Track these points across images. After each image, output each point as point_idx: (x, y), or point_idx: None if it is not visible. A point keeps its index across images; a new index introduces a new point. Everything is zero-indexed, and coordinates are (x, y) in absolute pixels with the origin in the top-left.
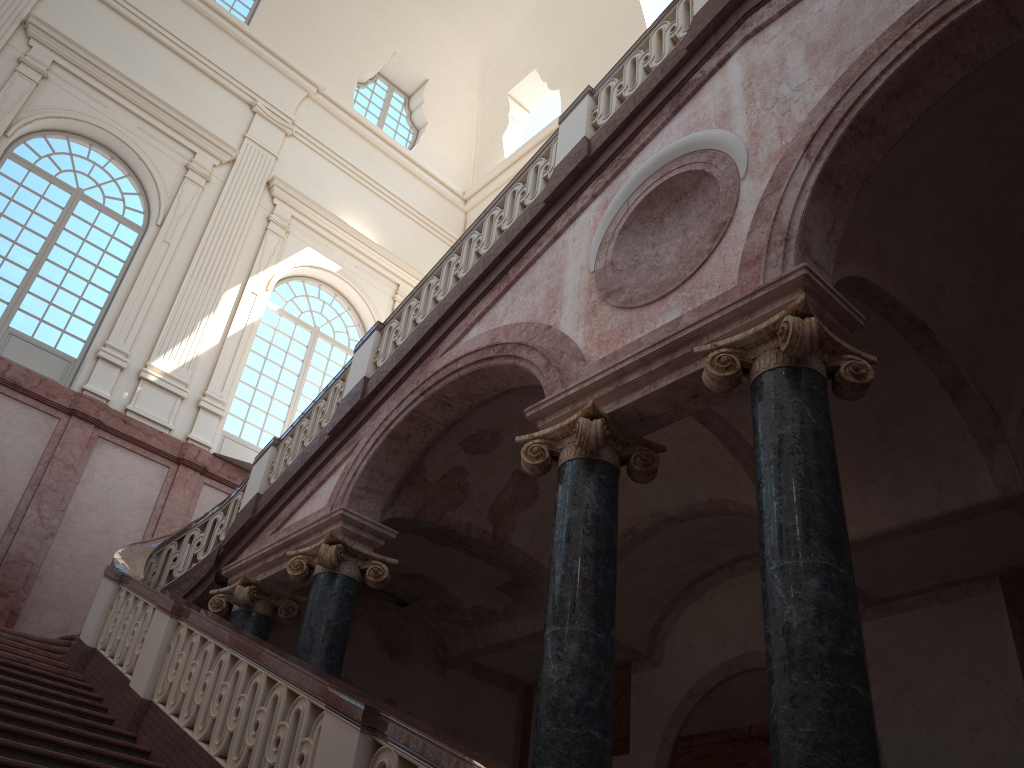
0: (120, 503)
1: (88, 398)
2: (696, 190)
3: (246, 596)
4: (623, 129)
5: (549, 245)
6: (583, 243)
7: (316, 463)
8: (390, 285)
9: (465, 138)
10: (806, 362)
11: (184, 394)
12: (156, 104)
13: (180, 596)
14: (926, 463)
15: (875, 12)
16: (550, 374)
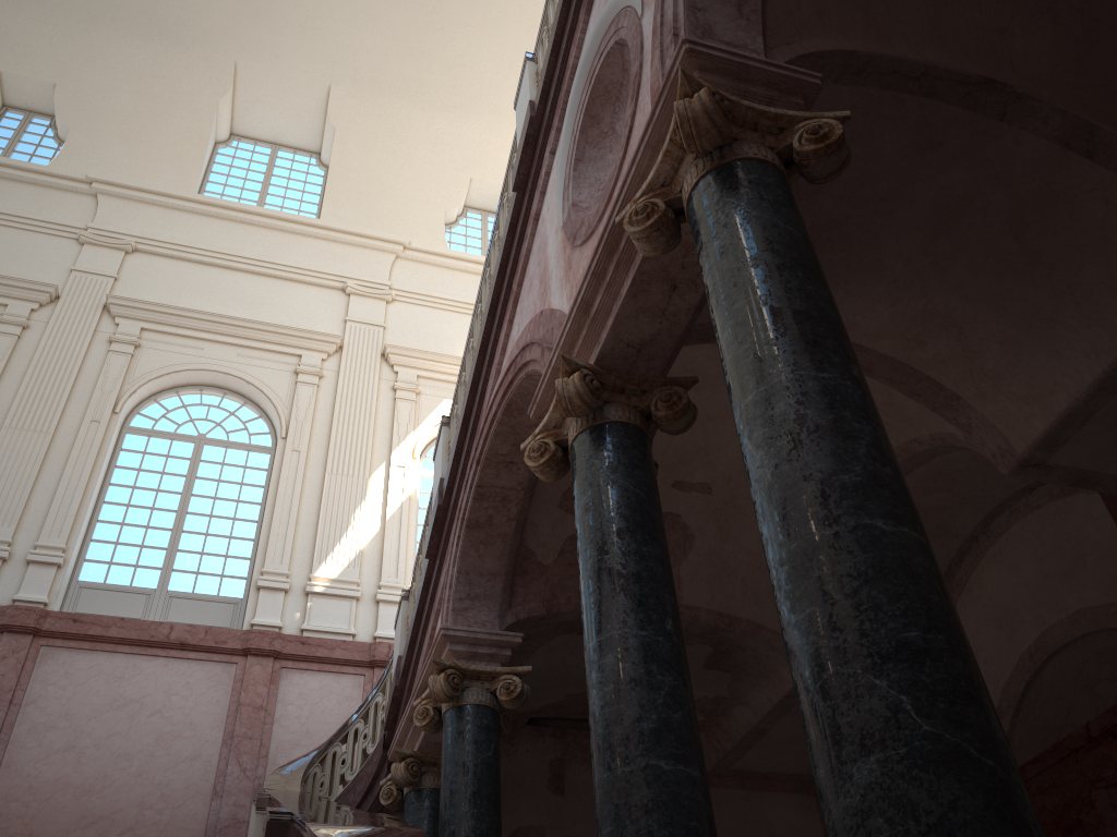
0: (323, 729)
1: (258, 632)
2: (628, 72)
3: (404, 772)
4: (555, 66)
5: (534, 232)
6: (554, 206)
7: (428, 595)
8: None
9: None
10: (734, 154)
11: (357, 593)
12: (247, 326)
13: (357, 800)
14: (1108, 262)
15: None
16: (545, 359)
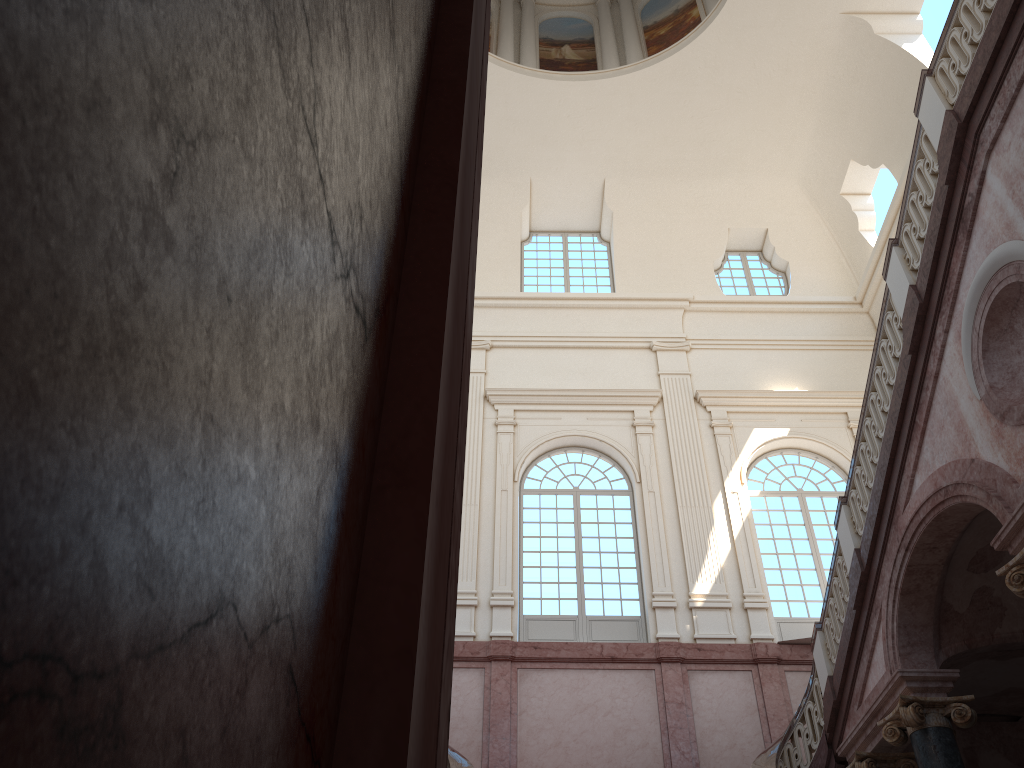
0: (731, 717)
1: (664, 643)
2: None
3: None
4: (936, 267)
5: (934, 385)
6: (959, 375)
7: (858, 635)
8: (839, 417)
9: (827, 251)
10: None
11: (728, 604)
12: (589, 394)
13: None
14: None
15: None
16: (994, 503)
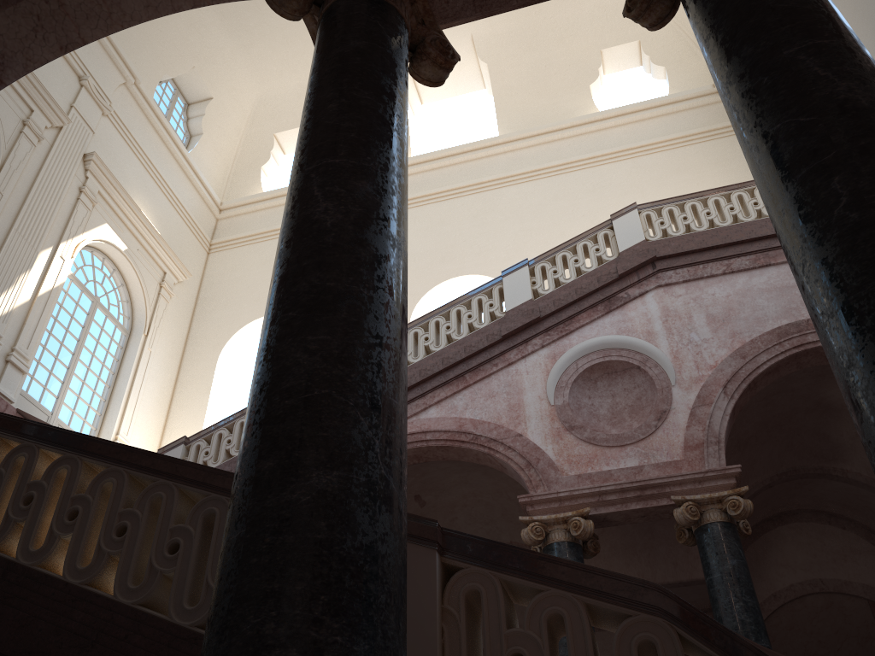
0: None
1: None
2: (625, 373)
3: None
4: (565, 307)
5: (503, 368)
6: (537, 379)
7: None
8: (159, 272)
9: (226, 155)
10: (733, 520)
11: None
12: None
13: None
14: (671, 549)
15: (752, 315)
16: (532, 473)
